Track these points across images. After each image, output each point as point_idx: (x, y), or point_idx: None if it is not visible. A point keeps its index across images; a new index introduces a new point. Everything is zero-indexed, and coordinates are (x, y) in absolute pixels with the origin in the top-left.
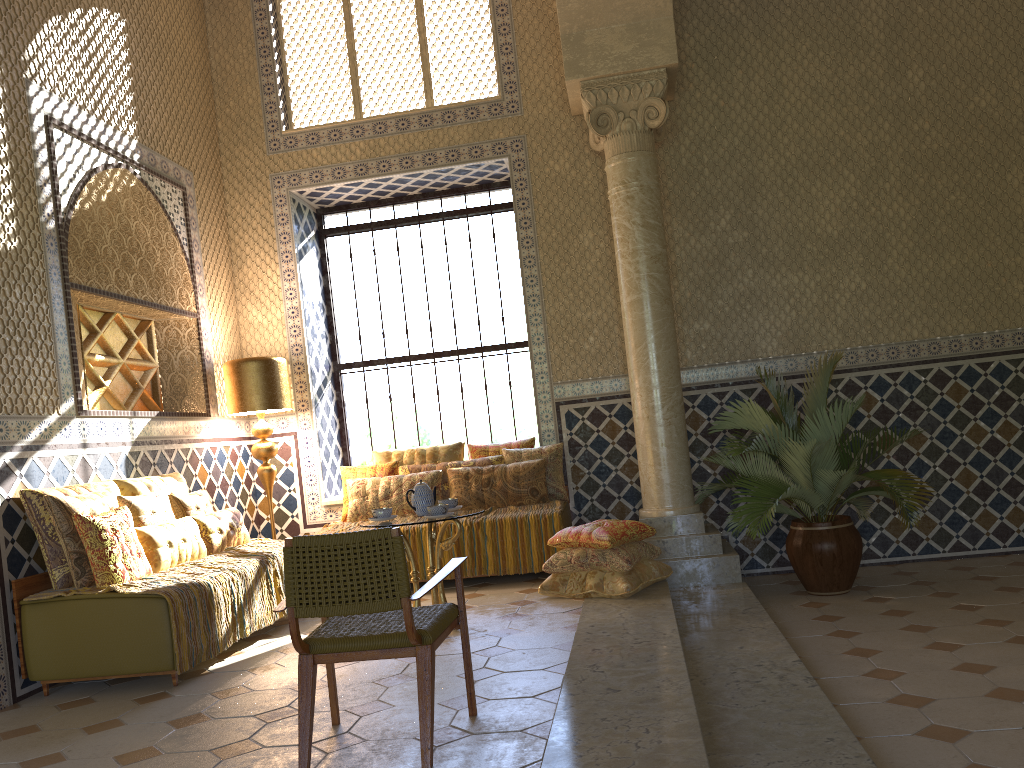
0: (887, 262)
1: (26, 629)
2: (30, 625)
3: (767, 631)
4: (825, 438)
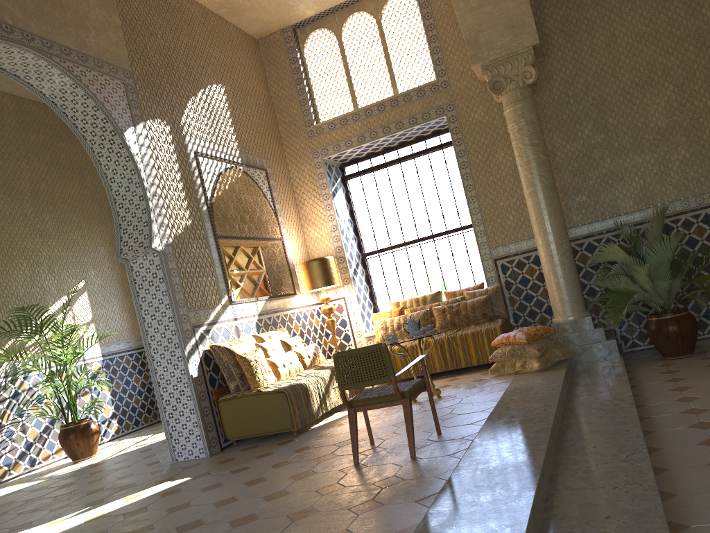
0: (702, 138)
1: (222, 413)
2: (223, 411)
3: (621, 382)
4: (661, 260)
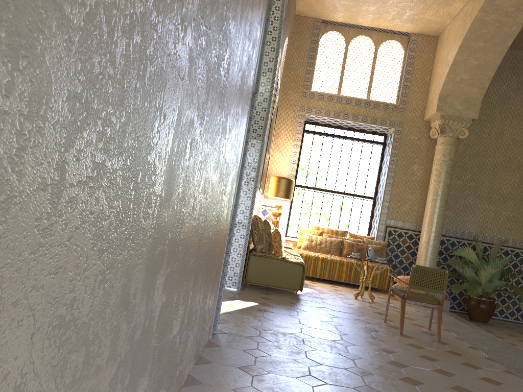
0: (521, 209)
1: (250, 263)
2: (251, 262)
3: (480, 329)
4: (495, 268)
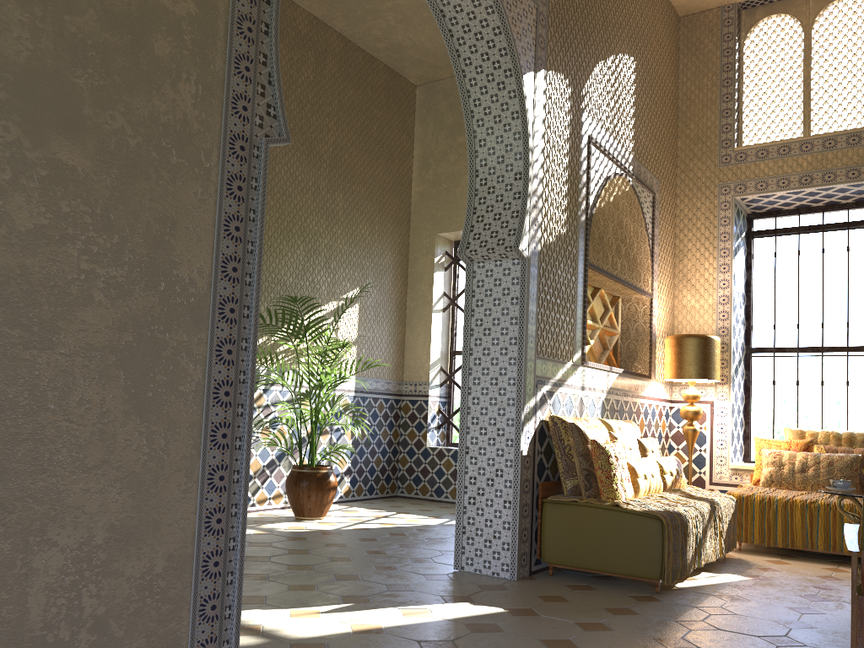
0: None
1: (545, 521)
2: (548, 519)
3: None
4: None
